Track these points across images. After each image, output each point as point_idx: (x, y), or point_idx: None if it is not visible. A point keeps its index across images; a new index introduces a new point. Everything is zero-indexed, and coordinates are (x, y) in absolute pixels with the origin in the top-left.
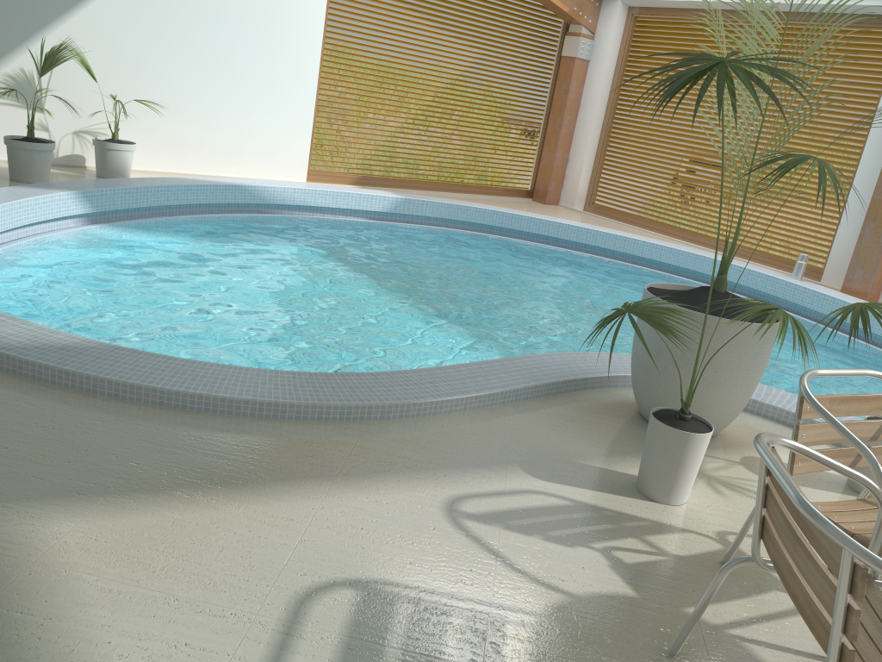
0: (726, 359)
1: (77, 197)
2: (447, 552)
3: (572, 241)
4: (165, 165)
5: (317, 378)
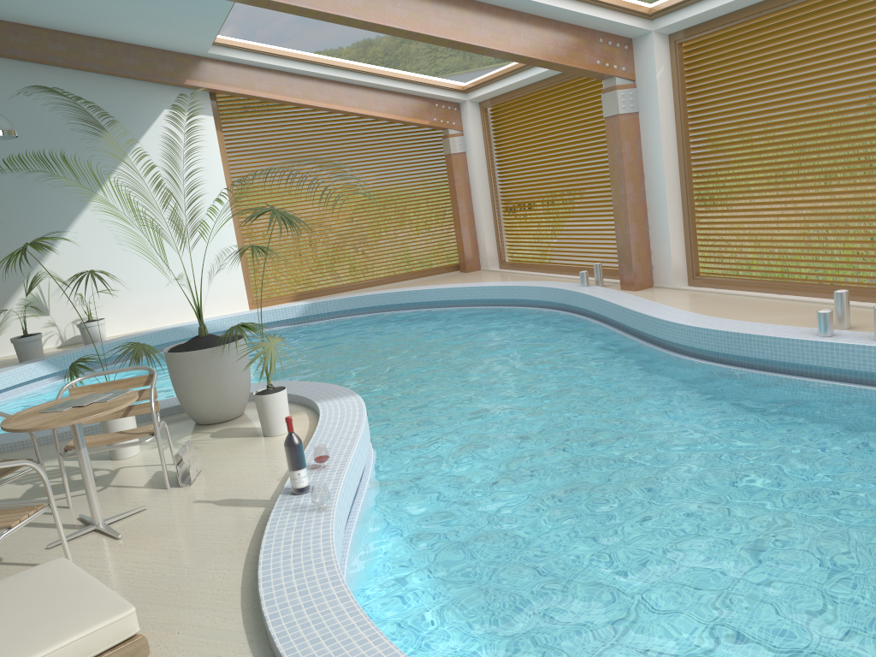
0: (188, 374)
1: (44, 364)
2: None
3: (446, 300)
4: (140, 326)
5: (6, 435)
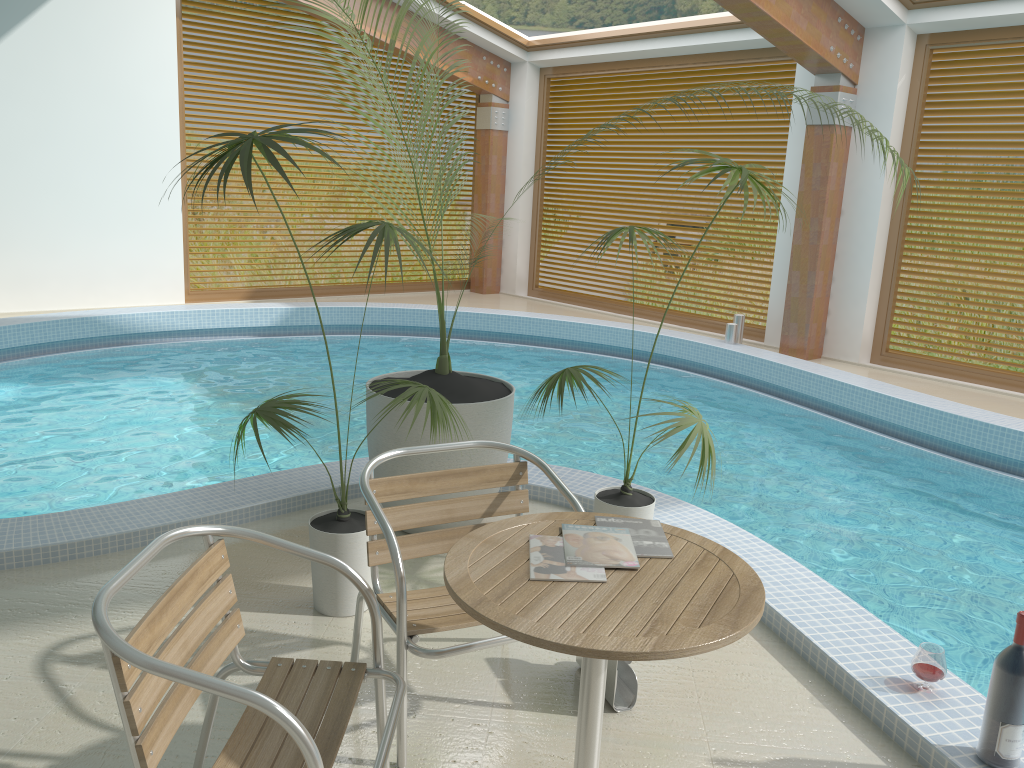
0: None
1: None
2: (2, 702)
3: (495, 332)
4: (6, 304)
5: None
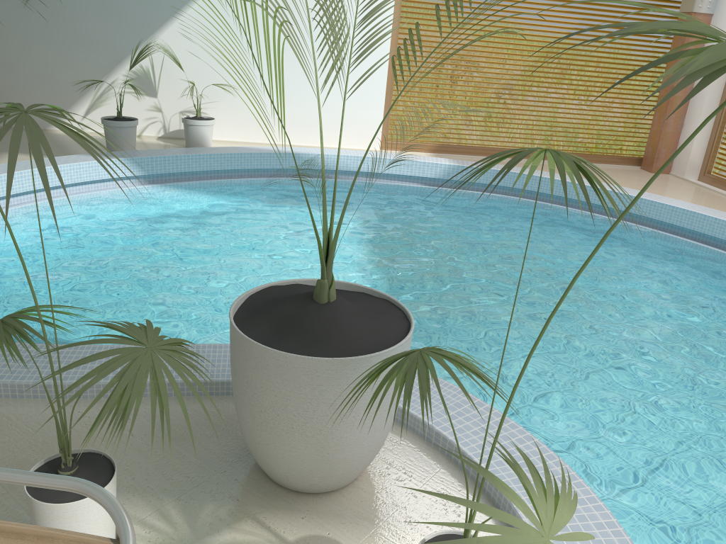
0: (267, 397)
1: (126, 163)
2: None
3: (636, 214)
4: (253, 136)
5: None
